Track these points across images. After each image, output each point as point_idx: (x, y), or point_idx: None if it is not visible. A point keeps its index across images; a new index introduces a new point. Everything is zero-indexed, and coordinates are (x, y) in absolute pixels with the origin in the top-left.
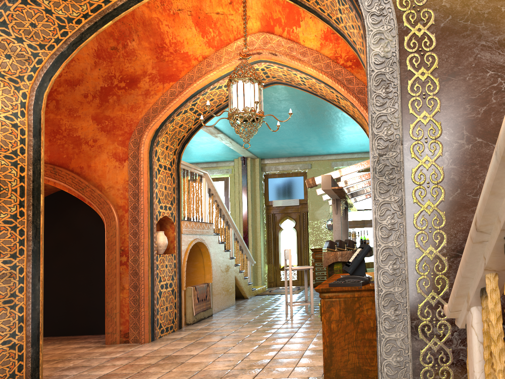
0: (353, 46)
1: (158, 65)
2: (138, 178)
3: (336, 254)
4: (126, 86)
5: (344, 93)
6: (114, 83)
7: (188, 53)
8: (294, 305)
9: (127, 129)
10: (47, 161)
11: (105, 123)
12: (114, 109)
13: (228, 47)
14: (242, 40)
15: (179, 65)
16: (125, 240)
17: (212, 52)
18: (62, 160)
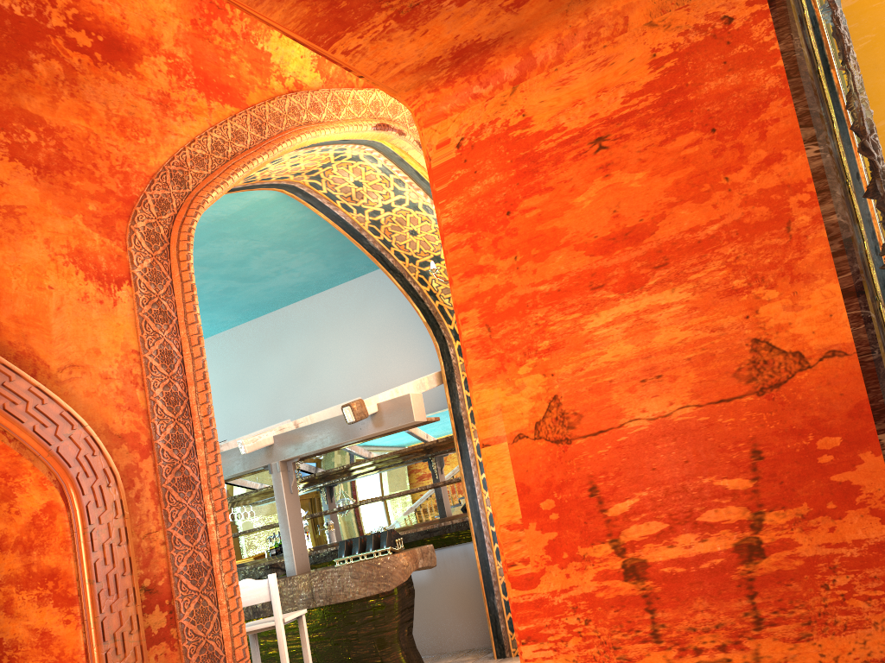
0: None
1: (193, 43)
2: (178, 347)
3: (415, 554)
4: (94, 49)
5: None
6: (51, 20)
7: (270, 56)
8: None
9: (115, 185)
10: None
11: (28, 136)
12: (57, 104)
13: (361, 94)
14: (386, 94)
15: (243, 72)
16: (154, 551)
17: (316, 84)
18: None
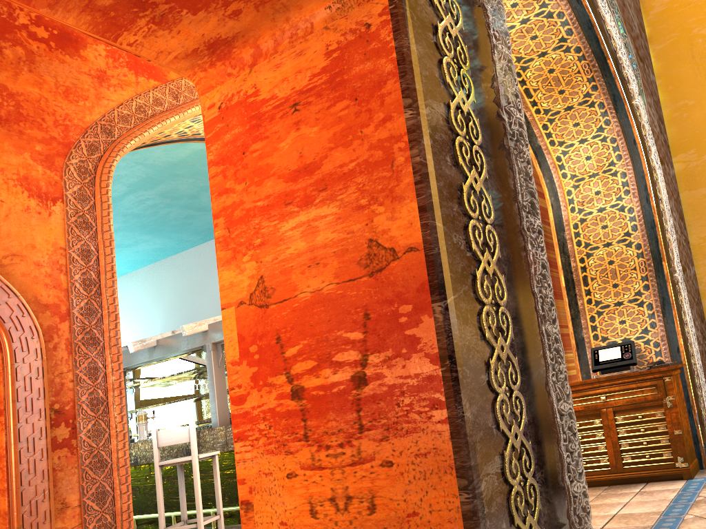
0: (549, 168)
1: None
2: (95, 247)
3: None
4: (50, 39)
5: None
6: (19, 20)
7: None
8: (204, 522)
9: (57, 133)
10: None
11: None
12: (18, 77)
13: None
14: None
15: None
16: (64, 386)
17: None
18: None
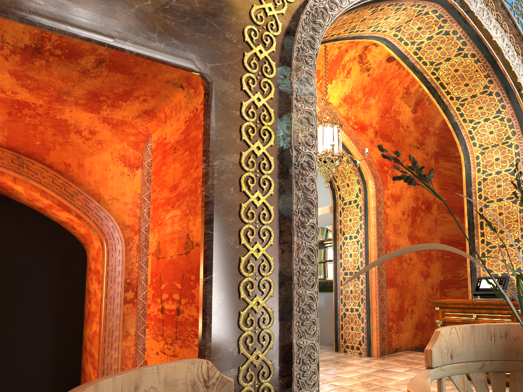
0: (463, 138)
1: None
2: None
3: None
4: None
5: (355, 151)
6: None
7: None
8: None
9: (142, 129)
10: (2, 143)
11: None
12: None
13: None
14: None
15: None
16: (133, 270)
17: None
18: (32, 147)
